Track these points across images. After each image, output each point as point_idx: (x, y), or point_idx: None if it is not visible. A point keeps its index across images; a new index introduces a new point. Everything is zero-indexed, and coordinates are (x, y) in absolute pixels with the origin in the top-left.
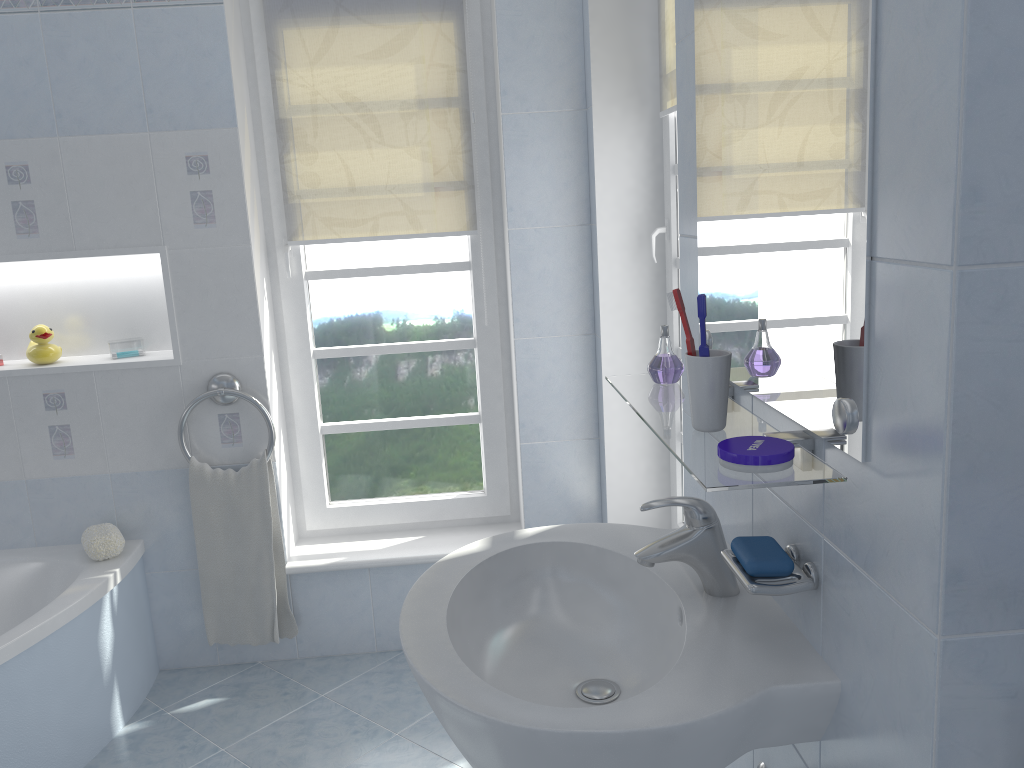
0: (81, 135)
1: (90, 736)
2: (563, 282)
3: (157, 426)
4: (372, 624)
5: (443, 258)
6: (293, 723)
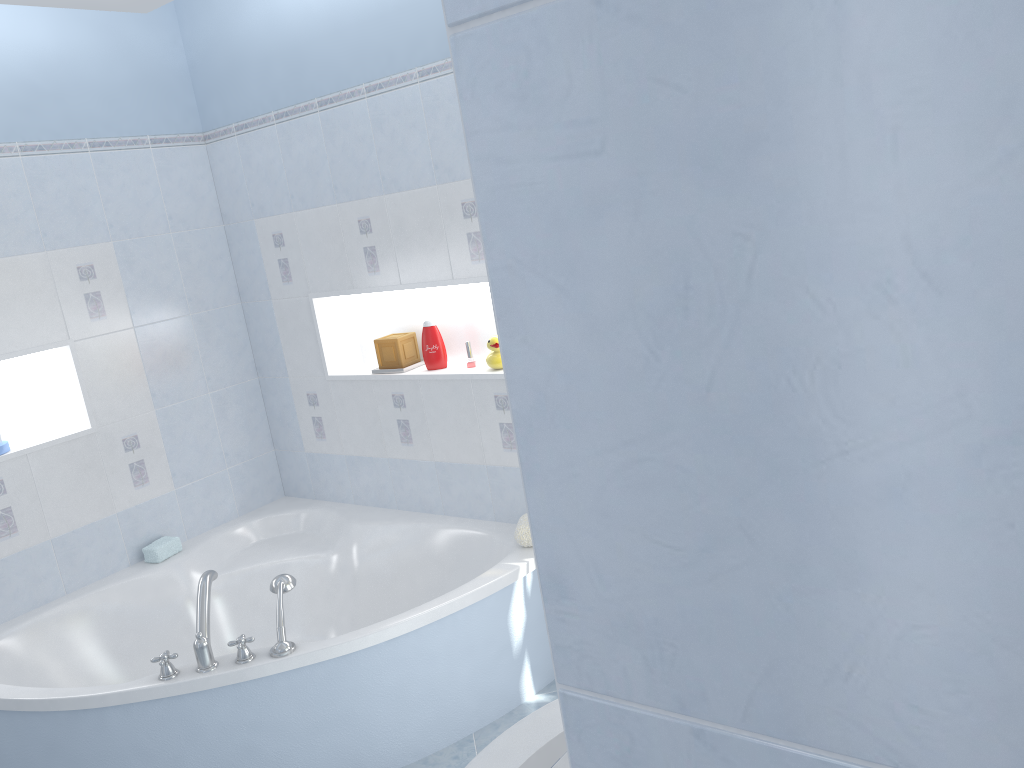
0: None
1: (497, 698)
2: None
3: None
4: None
5: None
6: None
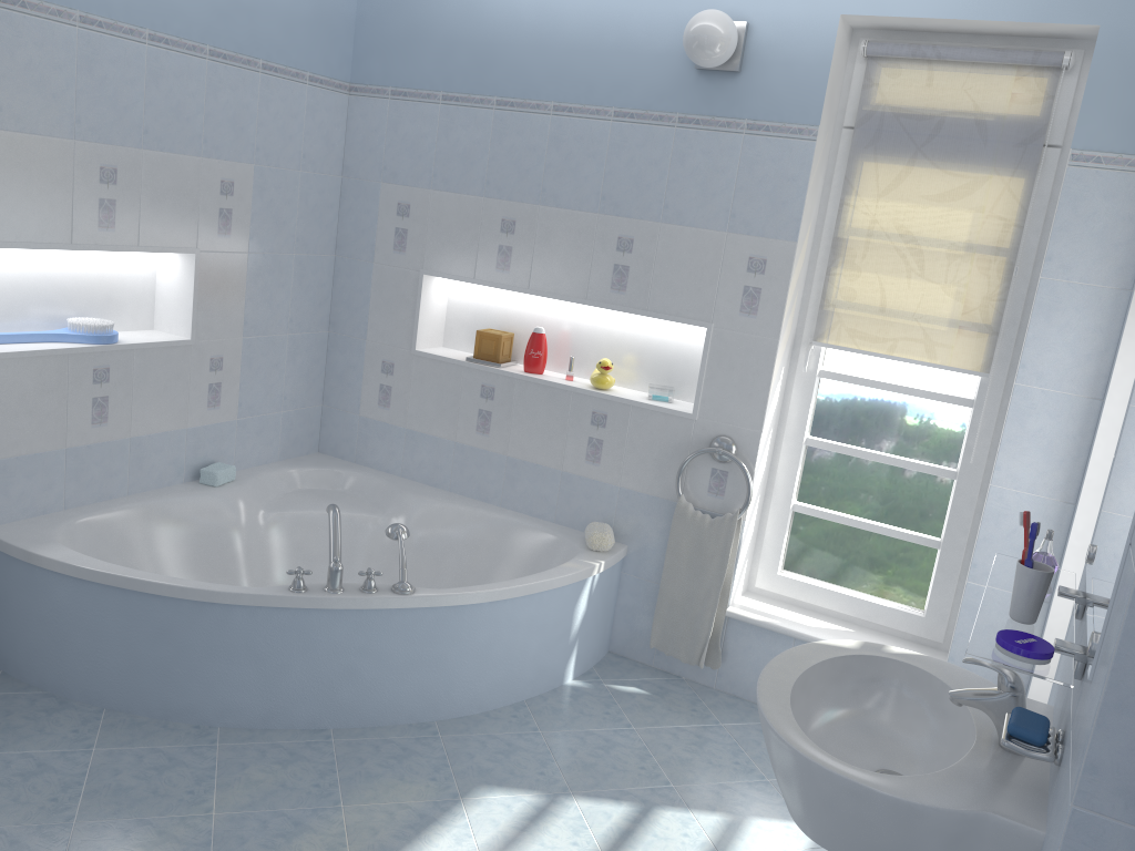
0: (677, 224)
1: (548, 675)
2: (1056, 446)
3: (664, 462)
4: None
5: (948, 390)
6: (691, 734)
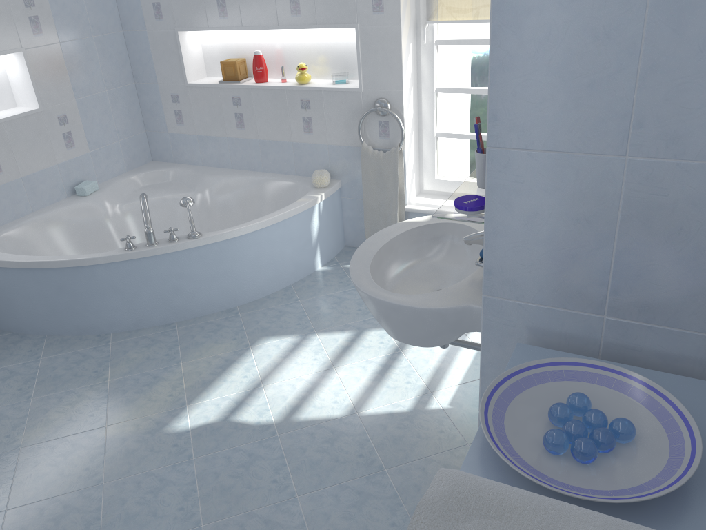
0: None
1: (304, 267)
2: None
3: (349, 123)
4: None
5: None
6: None
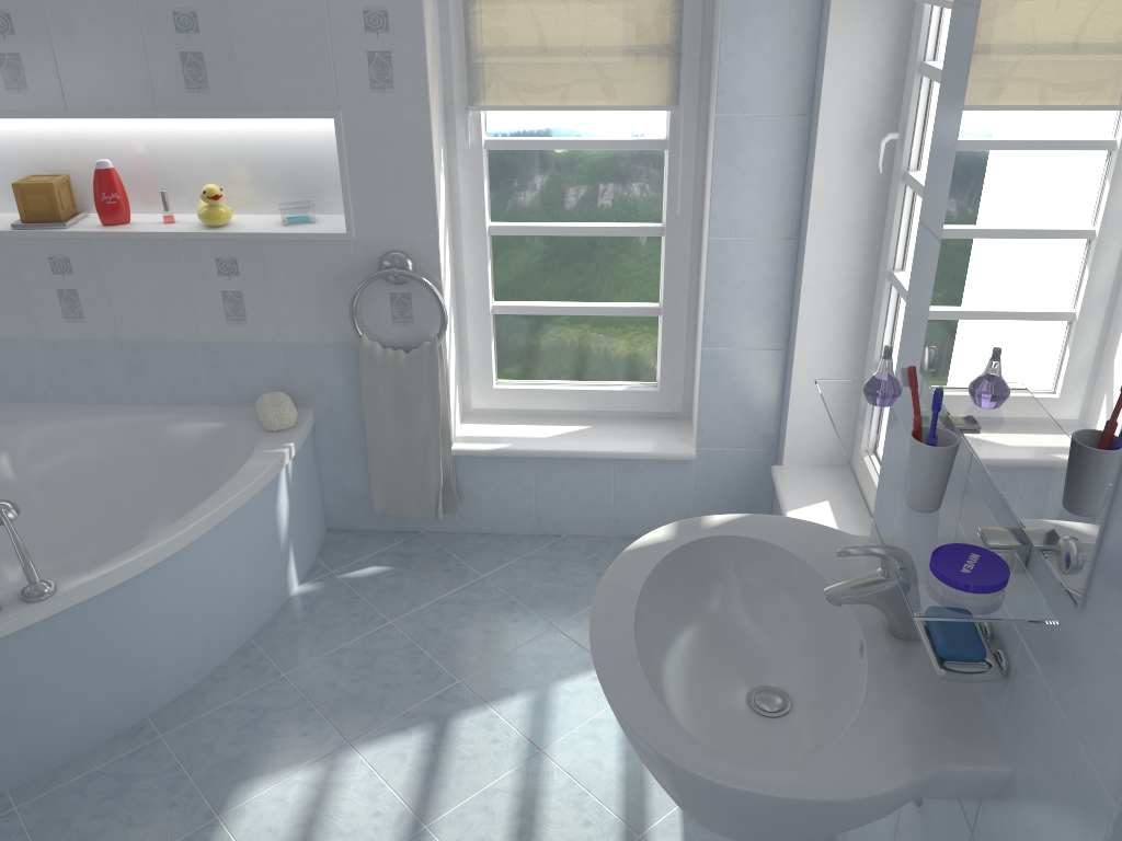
0: None
1: (270, 597)
2: (770, 179)
3: (328, 300)
4: (533, 509)
5: (637, 134)
6: (455, 603)
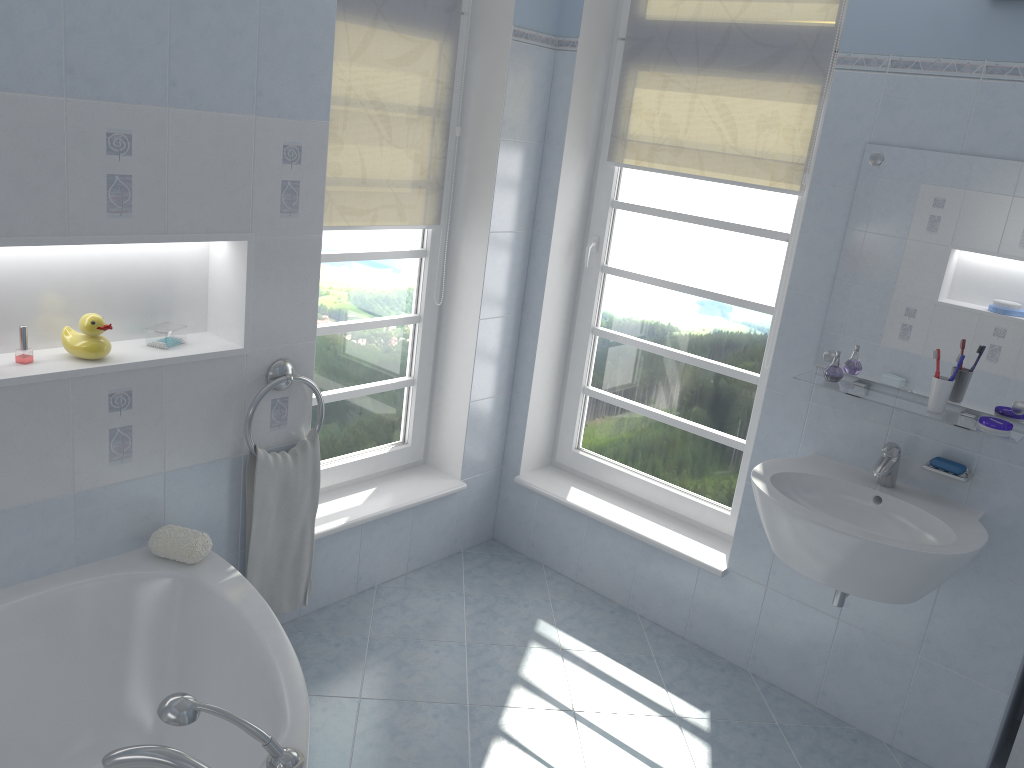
0: (191, 109)
1: None
2: (512, 275)
3: (217, 417)
4: (357, 570)
5: (409, 246)
6: (381, 662)
